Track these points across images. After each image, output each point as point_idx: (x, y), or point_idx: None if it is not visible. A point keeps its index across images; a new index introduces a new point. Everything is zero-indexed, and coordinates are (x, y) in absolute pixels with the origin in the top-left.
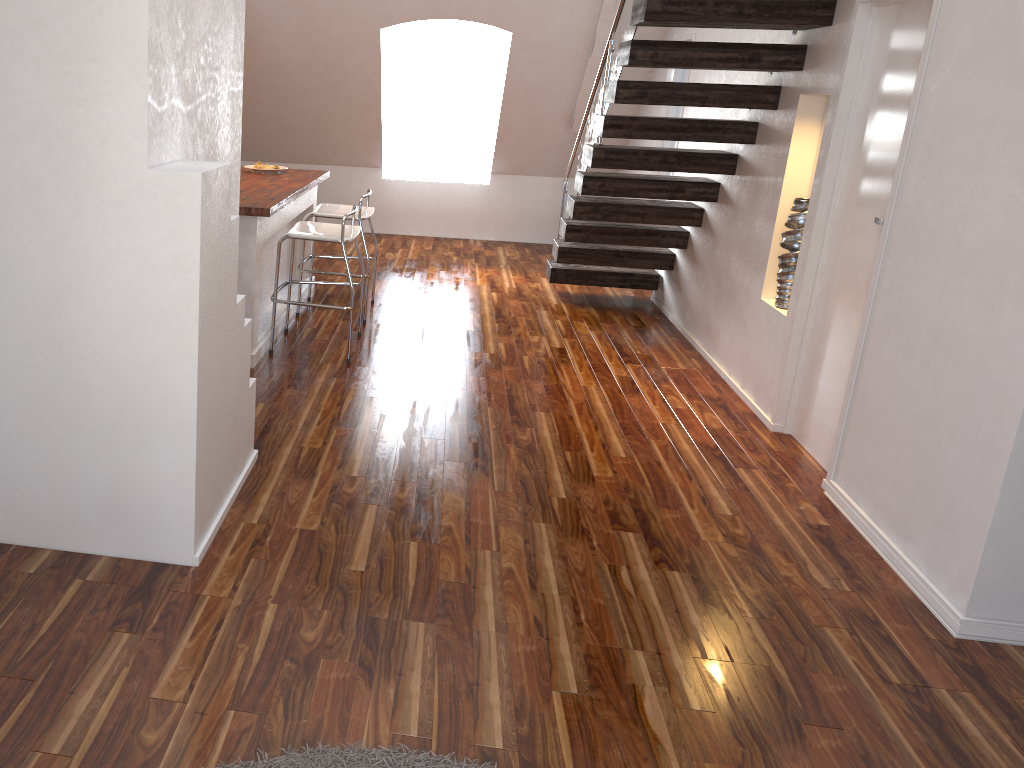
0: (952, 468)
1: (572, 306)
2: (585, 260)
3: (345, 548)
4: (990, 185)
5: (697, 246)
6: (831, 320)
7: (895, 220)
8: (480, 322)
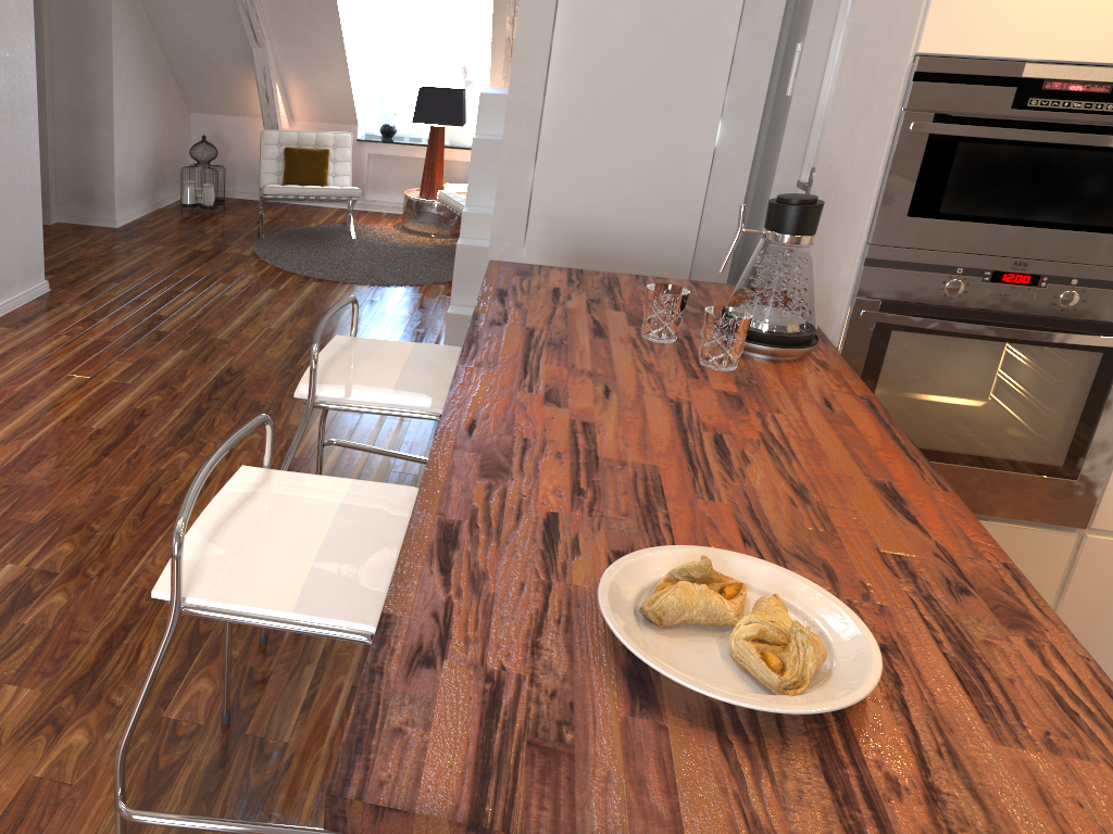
0: (20, 224)
1: None
2: None
3: (364, 333)
4: None
5: None
6: None
7: None
8: None
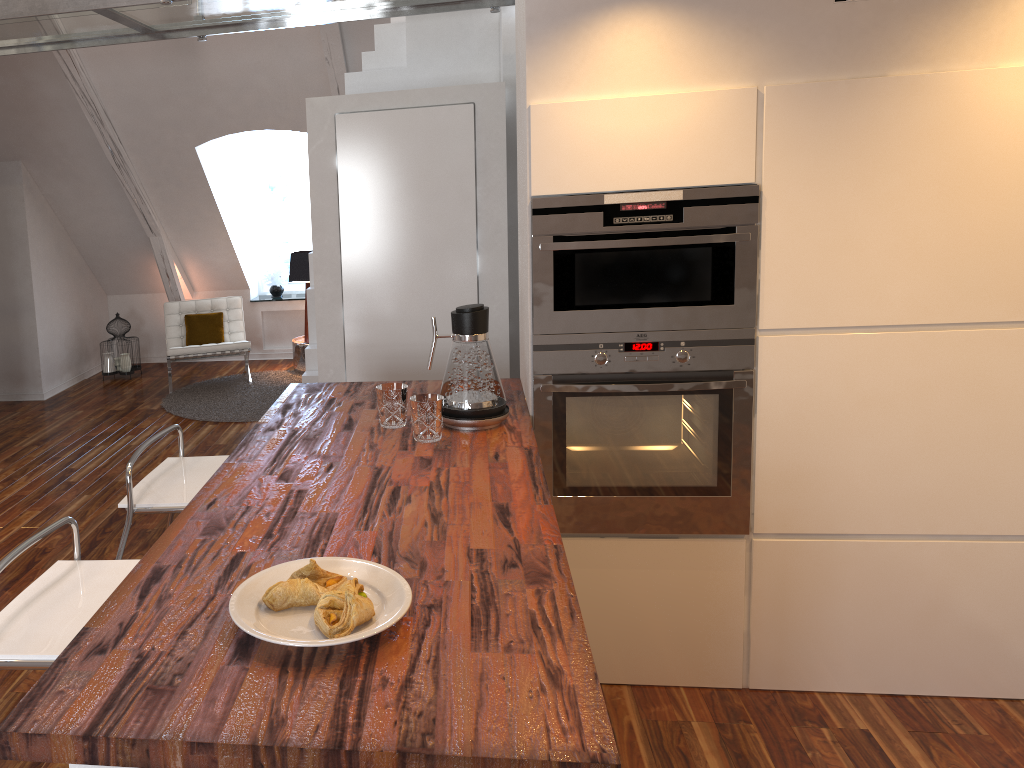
0: None
1: None
2: None
3: None
4: None
5: None
6: None
7: None
8: None
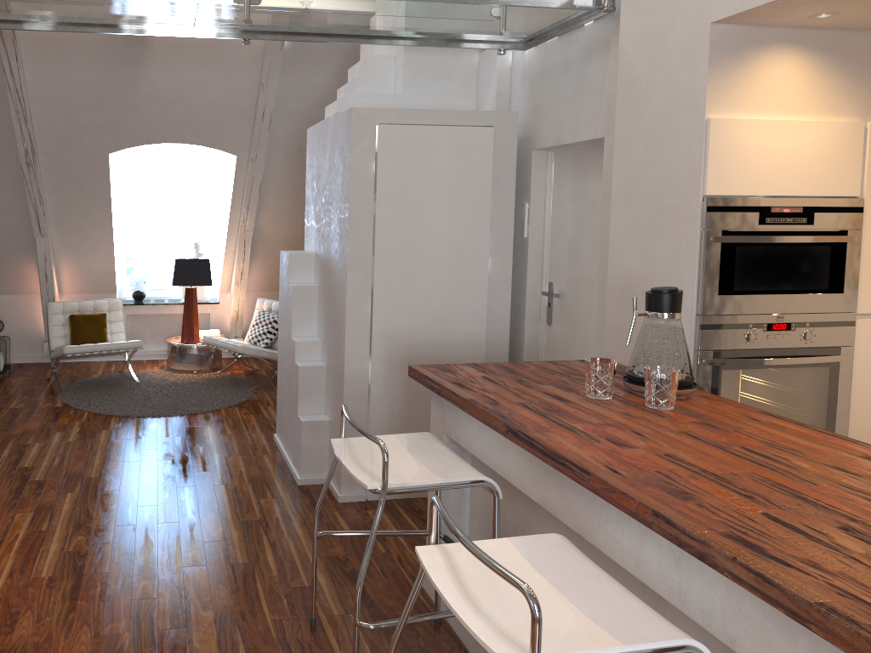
0: None
1: None
2: None
3: (208, 452)
4: None
5: None
6: None
7: None
8: None
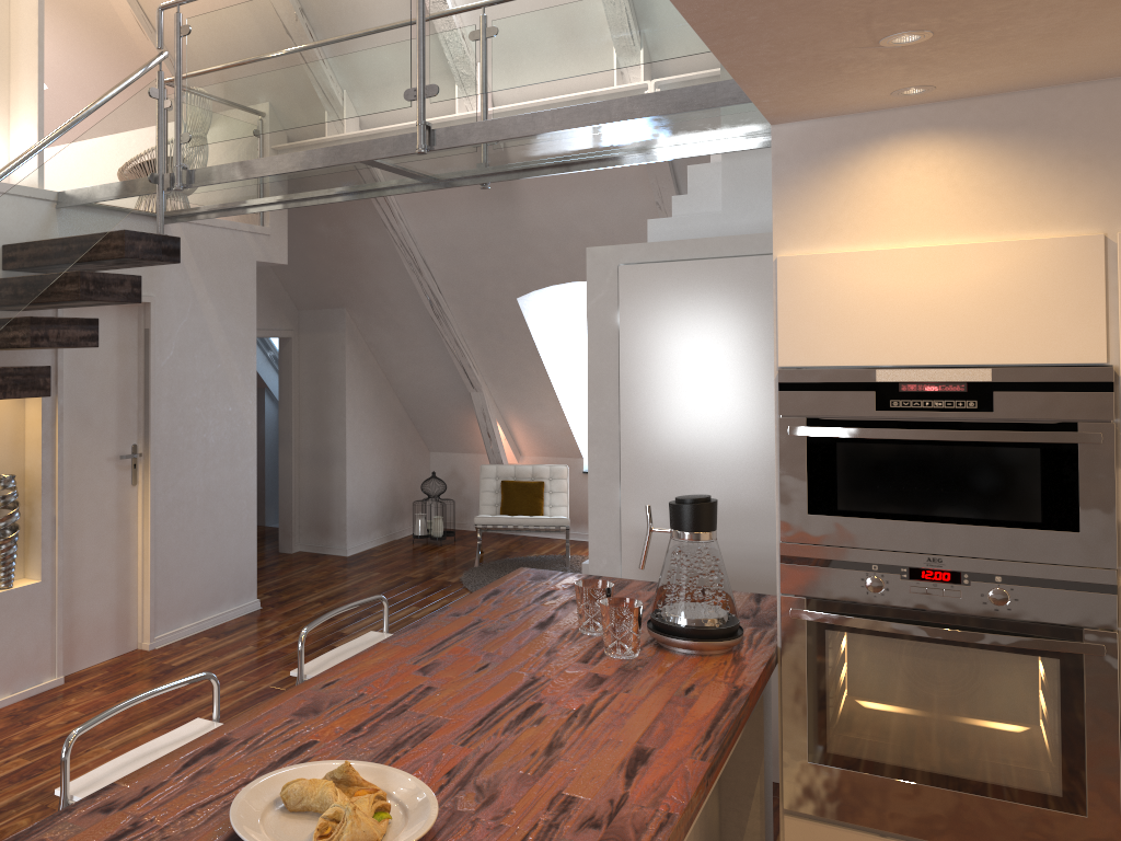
0: (234, 547)
1: None
2: None
3: None
4: (216, 409)
5: None
6: (81, 553)
7: (156, 448)
8: None
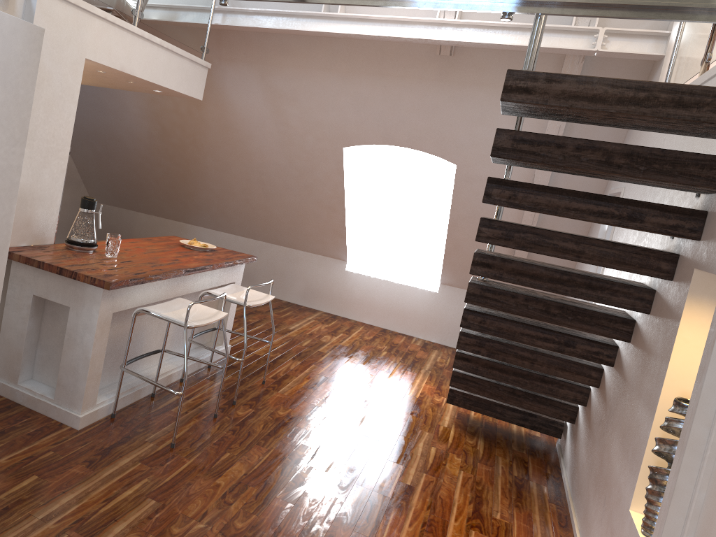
0: None
1: (461, 433)
2: (479, 390)
3: None
4: None
5: (593, 408)
6: None
7: None
8: (349, 430)
